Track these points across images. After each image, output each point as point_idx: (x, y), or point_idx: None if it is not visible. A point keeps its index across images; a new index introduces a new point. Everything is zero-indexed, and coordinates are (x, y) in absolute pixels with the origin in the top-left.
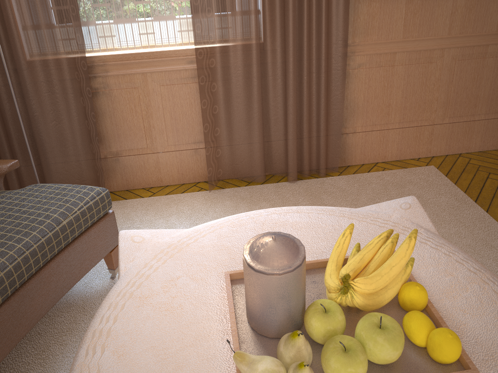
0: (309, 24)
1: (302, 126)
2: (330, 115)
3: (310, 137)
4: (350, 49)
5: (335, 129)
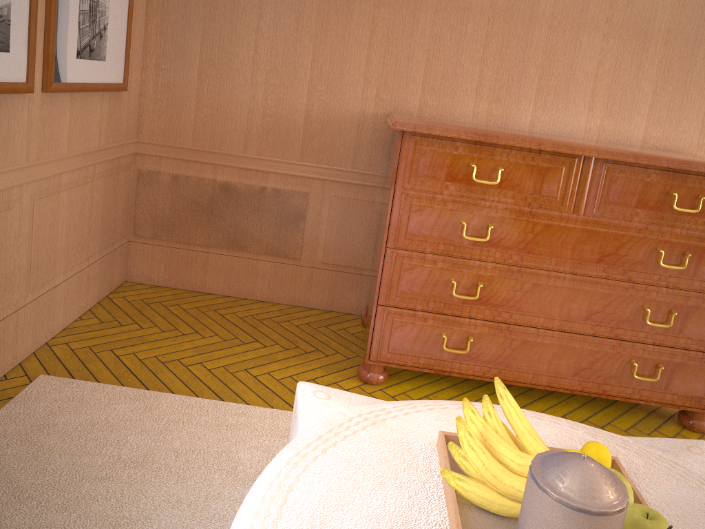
0: None
1: None
2: None
3: None
4: None
5: None
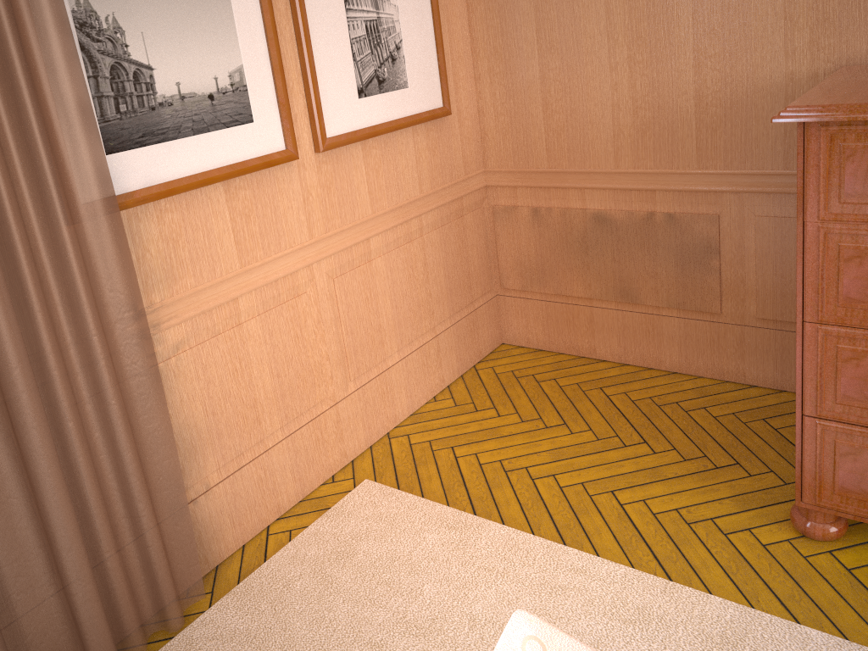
0: (45, 296)
1: (97, 539)
2: (153, 481)
3: (121, 555)
4: (148, 320)
5: (173, 505)
